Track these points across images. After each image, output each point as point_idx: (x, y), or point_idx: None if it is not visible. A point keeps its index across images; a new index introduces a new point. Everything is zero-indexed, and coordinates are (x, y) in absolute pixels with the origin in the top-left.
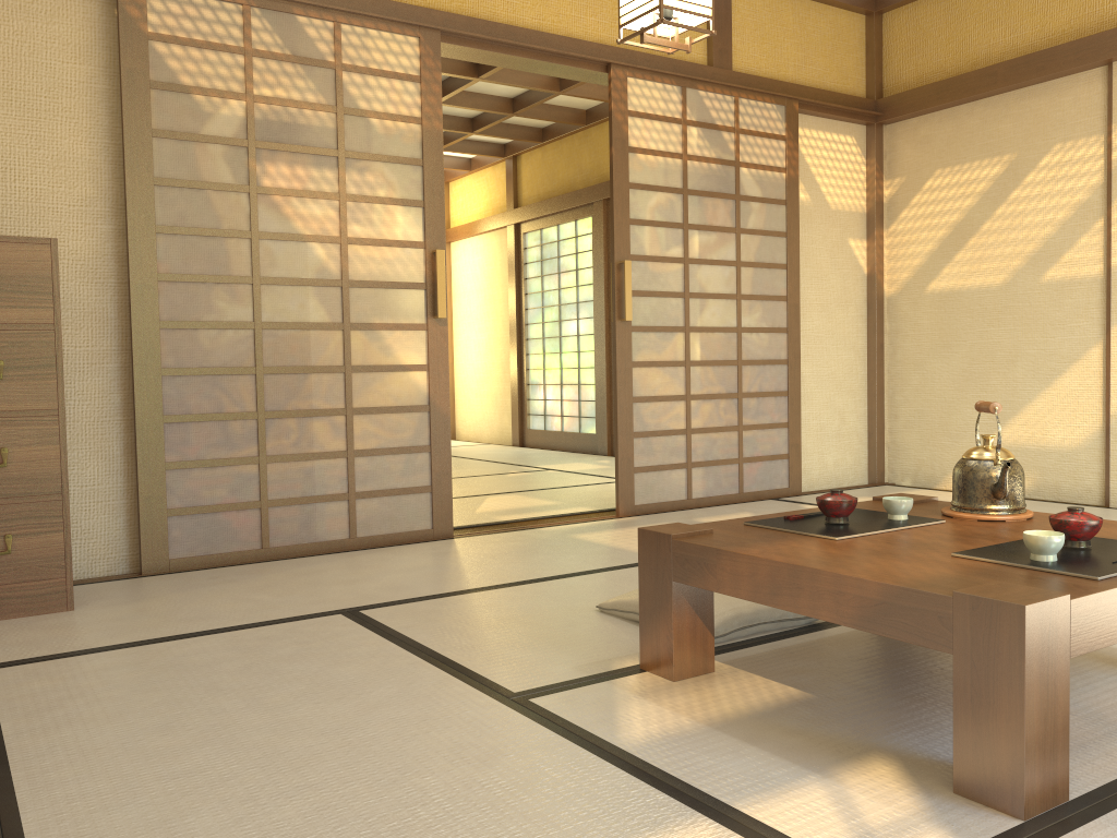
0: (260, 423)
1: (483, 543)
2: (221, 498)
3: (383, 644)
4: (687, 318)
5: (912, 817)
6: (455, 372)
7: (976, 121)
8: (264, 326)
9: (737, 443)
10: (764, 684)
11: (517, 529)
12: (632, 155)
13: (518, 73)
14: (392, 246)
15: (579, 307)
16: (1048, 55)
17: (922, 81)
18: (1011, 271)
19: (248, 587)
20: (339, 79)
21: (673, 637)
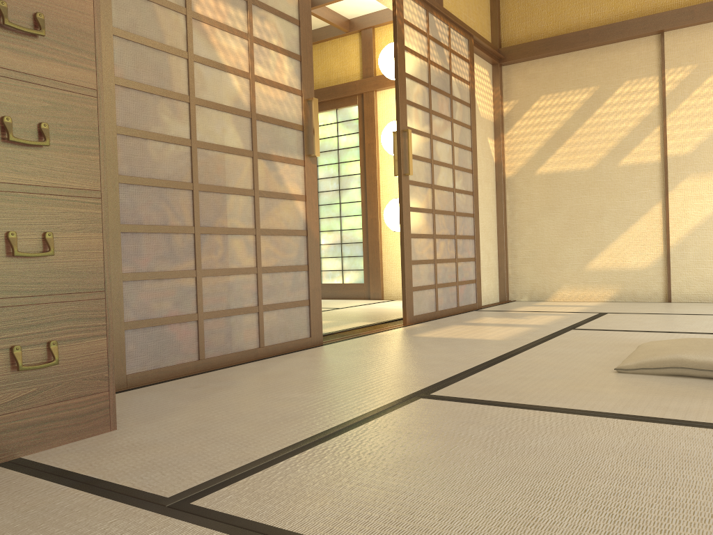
0: (196, 238)
1: (365, 345)
2: (167, 310)
3: (546, 414)
4: (433, 178)
5: None
6: None
7: (570, 65)
8: (198, 145)
9: (455, 271)
10: None
11: (359, 336)
12: (405, 52)
13: None
14: (282, 89)
15: None
16: (624, 25)
17: (530, 38)
18: (597, 159)
19: (257, 390)
20: None
21: None
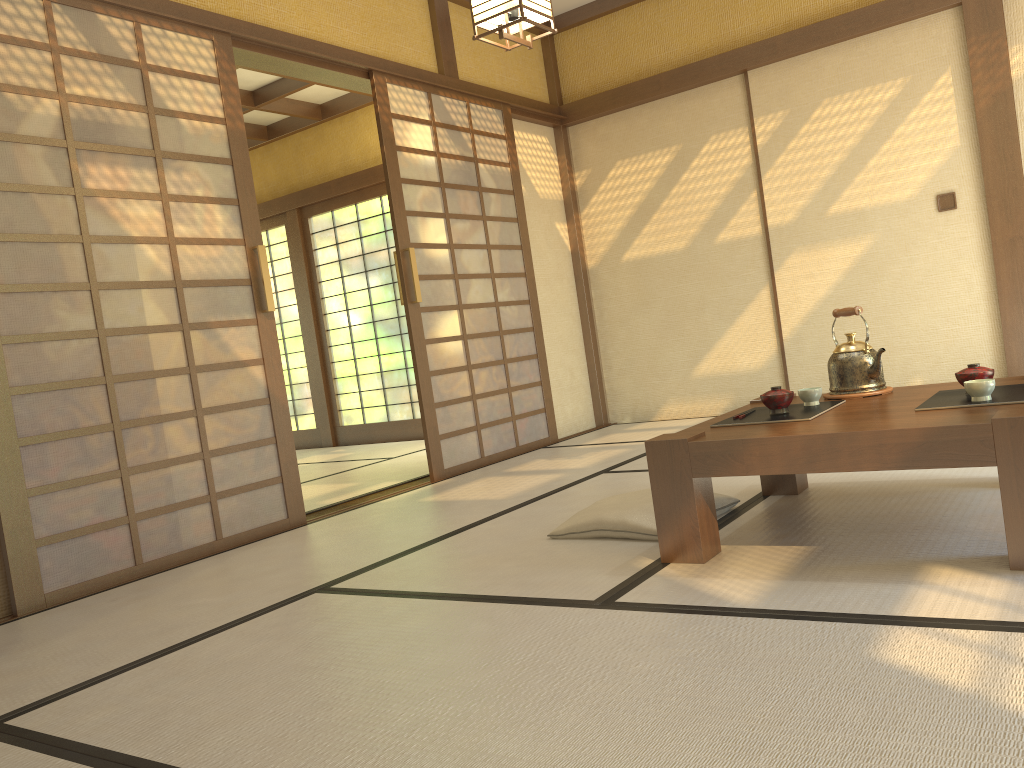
0: (117, 435)
1: (348, 521)
2: (89, 519)
3: (406, 601)
4: (459, 296)
5: (1013, 588)
6: None
7: (645, 121)
8: (108, 333)
9: (509, 403)
10: (772, 549)
11: (359, 506)
12: (399, 153)
13: None
14: (216, 244)
15: (281, 311)
16: (699, 66)
17: (596, 90)
18: (690, 237)
19: (170, 598)
20: (146, 79)
21: (699, 526)
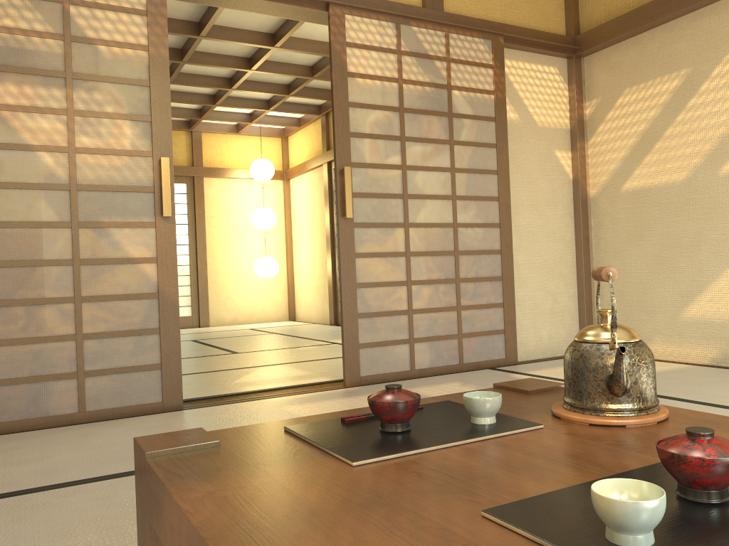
0: None
1: (198, 416)
2: None
3: None
4: (406, 215)
5: None
6: (294, 272)
7: (656, 44)
8: None
9: (457, 321)
10: None
11: (245, 400)
12: (351, 79)
13: (306, 43)
14: (120, 154)
15: None
16: None
17: (610, 17)
18: (692, 168)
19: None
20: (67, 11)
21: None
